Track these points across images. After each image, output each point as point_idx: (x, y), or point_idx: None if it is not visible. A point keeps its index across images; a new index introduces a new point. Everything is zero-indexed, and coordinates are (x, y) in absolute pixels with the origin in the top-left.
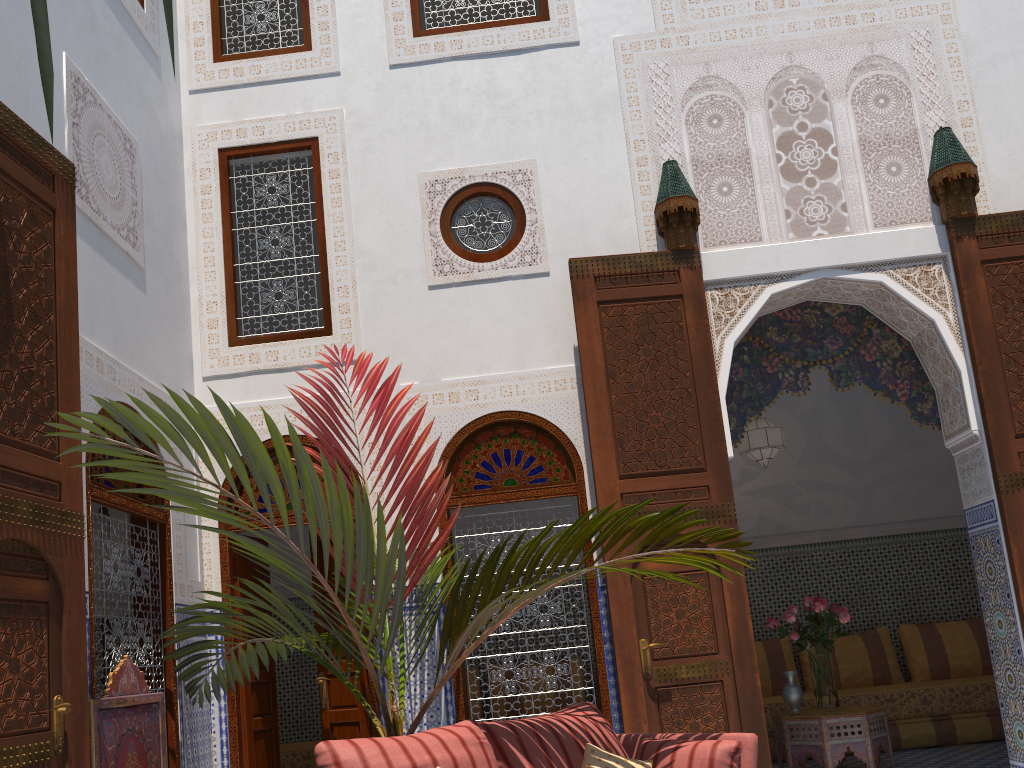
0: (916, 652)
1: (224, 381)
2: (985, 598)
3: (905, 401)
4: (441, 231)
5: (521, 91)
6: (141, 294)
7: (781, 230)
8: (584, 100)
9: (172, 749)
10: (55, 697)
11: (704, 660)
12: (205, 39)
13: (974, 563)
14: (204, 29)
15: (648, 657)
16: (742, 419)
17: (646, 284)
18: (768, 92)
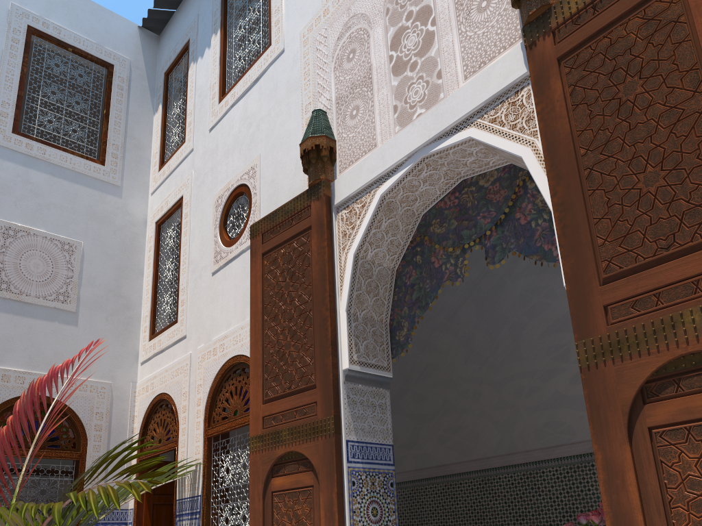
0: None
1: (146, 363)
2: None
3: None
4: (219, 231)
5: (256, 108)
6: (71, 327)
7: (390, 128)
8: (283, 92)
9: None
10: None
11: None
12: (157, 161)
13: None
14: (157, 155)
15: None
16: (412, 322)
17: (290, 226)
18: (386, 2)
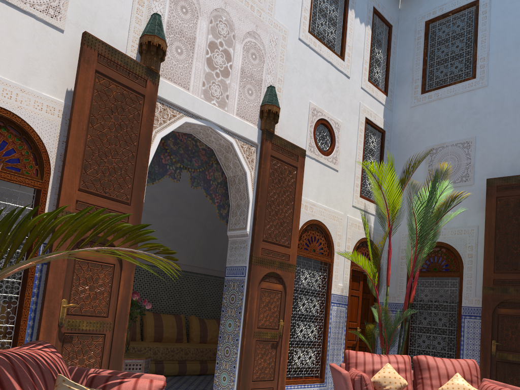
0: (150, 326)
1: None
2: (225, 311)
3: (217, 205)
4: None
5: None
6: None
7: (199, 91)
8: None
9: None
10: None
11: (98, 320)
12: None
13: (223, 293)
14: None
15: (65, 312)
16: None
17: (127, 77)
18: (212, 15)
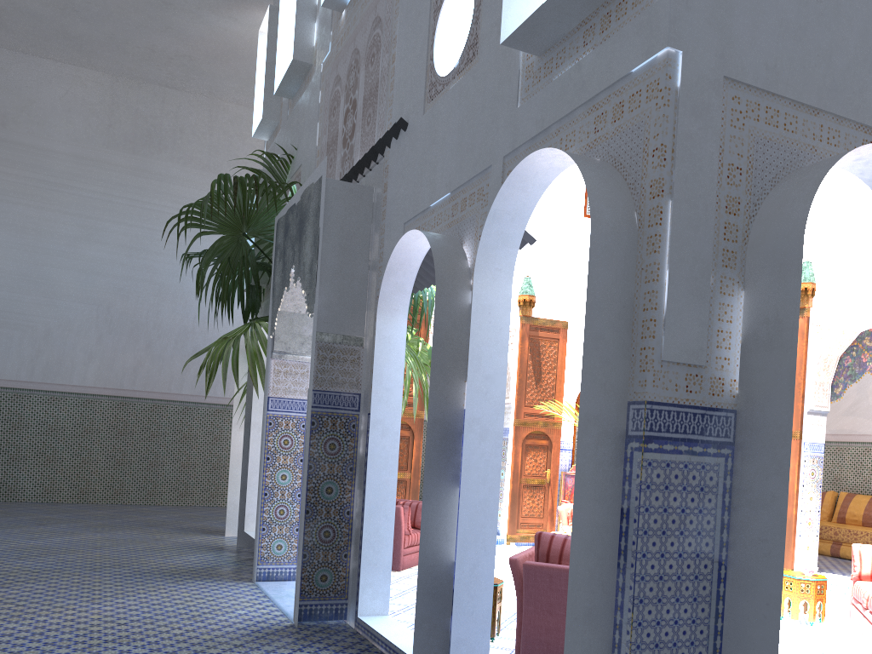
0: None
1: None
2: None
3: None
4: None
5: None
6: None
7: (850, 293)
8: None
9: None
10: (547, 469)
11: None
12: None
13: None
14: None
15: None
16: (844, 386)
17: None
18: (859, 216)
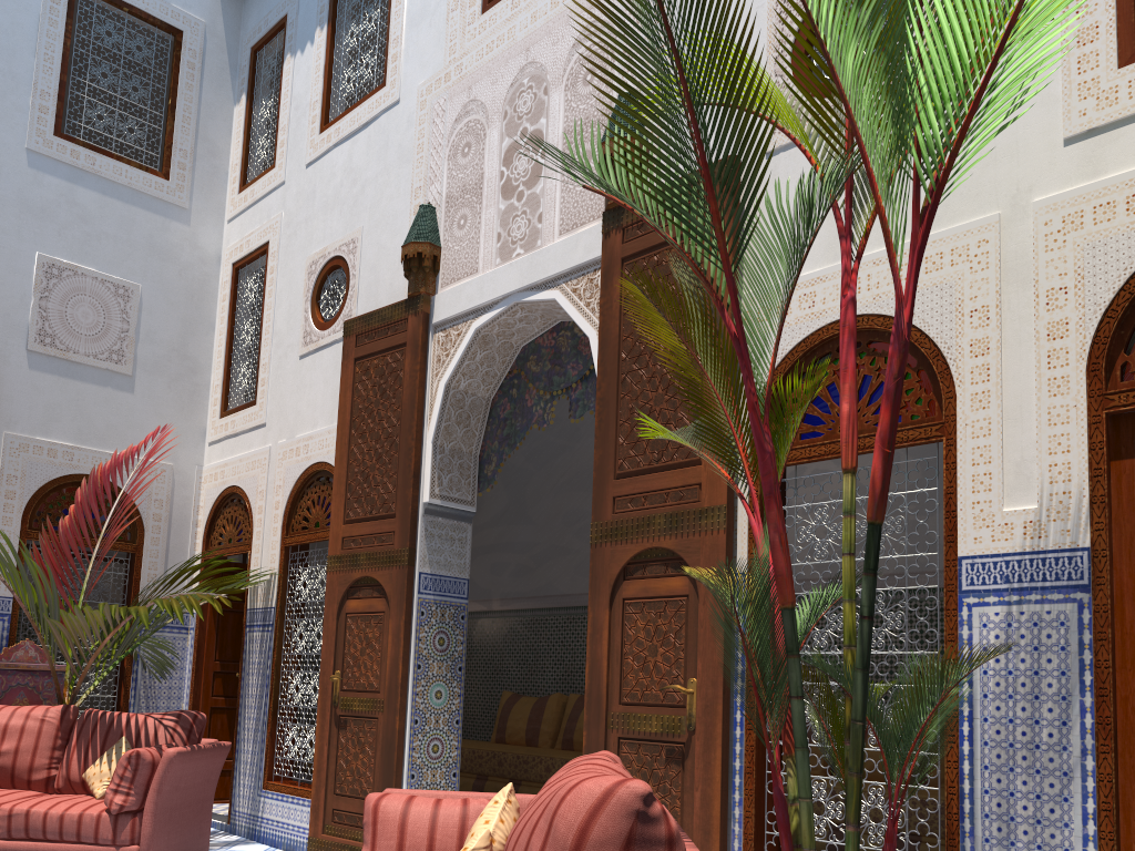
0: None
1: (215, 445)
2: None
3: None
4: (311, 306)
5: (363, 163)
6: (126, 394)
7: (492, 257)
8: (394, 158)
9: (121, 706)
10: None
11: (370, 697)
12: (237, 177)
13: None
14: (237, 169)
15: (337, 687)
16: (500, 458)
17: (386, 336)
18: (505, 102)
